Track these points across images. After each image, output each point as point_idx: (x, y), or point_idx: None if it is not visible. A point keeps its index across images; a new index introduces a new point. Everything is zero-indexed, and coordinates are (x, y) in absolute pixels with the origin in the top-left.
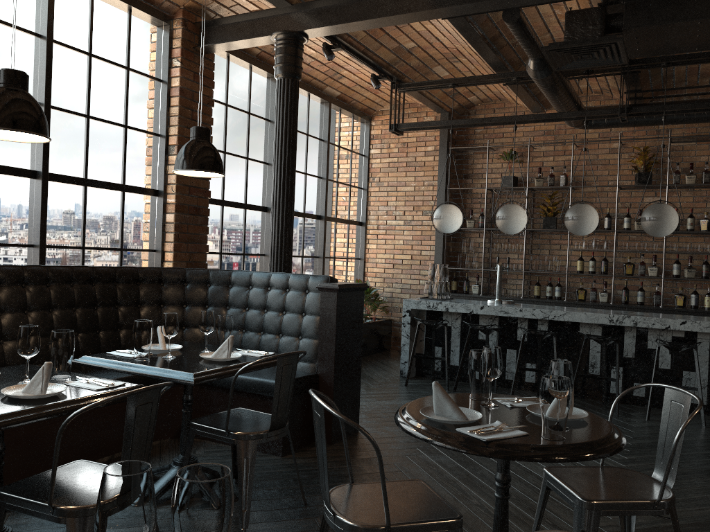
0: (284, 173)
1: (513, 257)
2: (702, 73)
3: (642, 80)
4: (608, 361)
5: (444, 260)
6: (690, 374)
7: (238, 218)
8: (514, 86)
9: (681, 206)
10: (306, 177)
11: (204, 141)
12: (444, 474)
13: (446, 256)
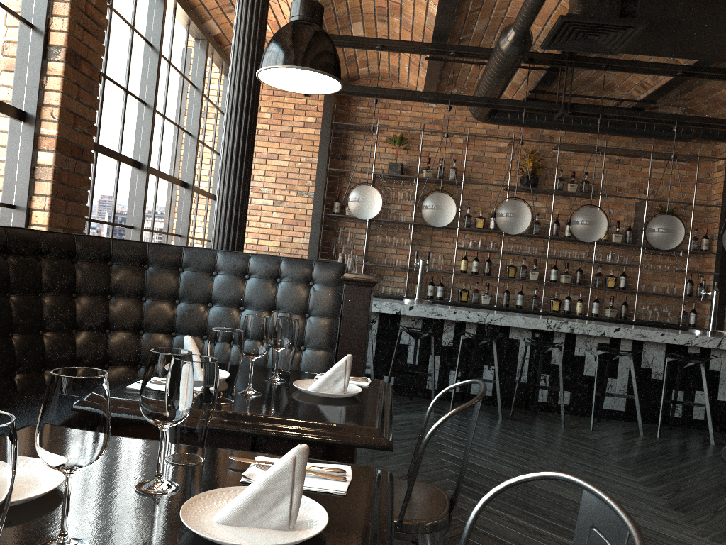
0: (247, 115)
1: (391, 252)
2: (594, 85)
3: (554, 81)
4: (536, 368)
5: (318, 250)
6: (612, 381)
7: (110, 173)
8: (434, 63)
9: (558, 212)
10: (178, 131)
11: (321, 27)
12: (527, 527)
13: (319, 246)
